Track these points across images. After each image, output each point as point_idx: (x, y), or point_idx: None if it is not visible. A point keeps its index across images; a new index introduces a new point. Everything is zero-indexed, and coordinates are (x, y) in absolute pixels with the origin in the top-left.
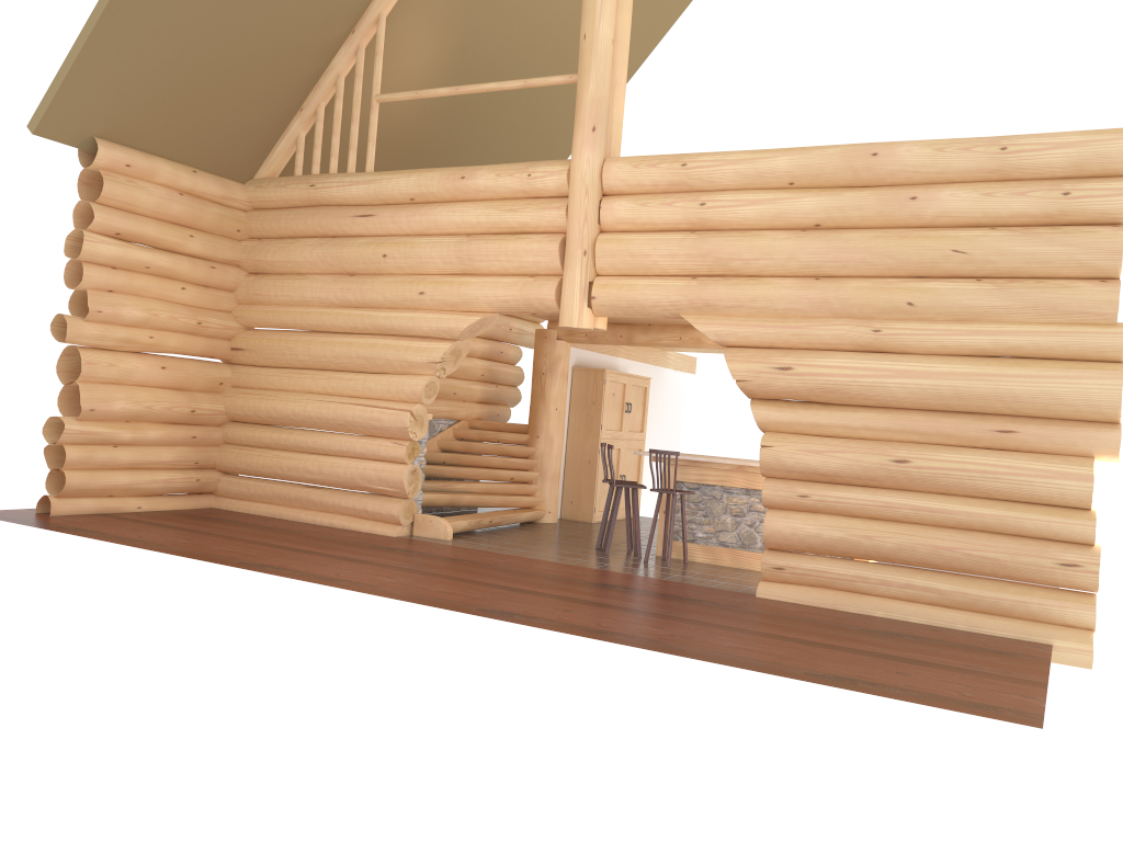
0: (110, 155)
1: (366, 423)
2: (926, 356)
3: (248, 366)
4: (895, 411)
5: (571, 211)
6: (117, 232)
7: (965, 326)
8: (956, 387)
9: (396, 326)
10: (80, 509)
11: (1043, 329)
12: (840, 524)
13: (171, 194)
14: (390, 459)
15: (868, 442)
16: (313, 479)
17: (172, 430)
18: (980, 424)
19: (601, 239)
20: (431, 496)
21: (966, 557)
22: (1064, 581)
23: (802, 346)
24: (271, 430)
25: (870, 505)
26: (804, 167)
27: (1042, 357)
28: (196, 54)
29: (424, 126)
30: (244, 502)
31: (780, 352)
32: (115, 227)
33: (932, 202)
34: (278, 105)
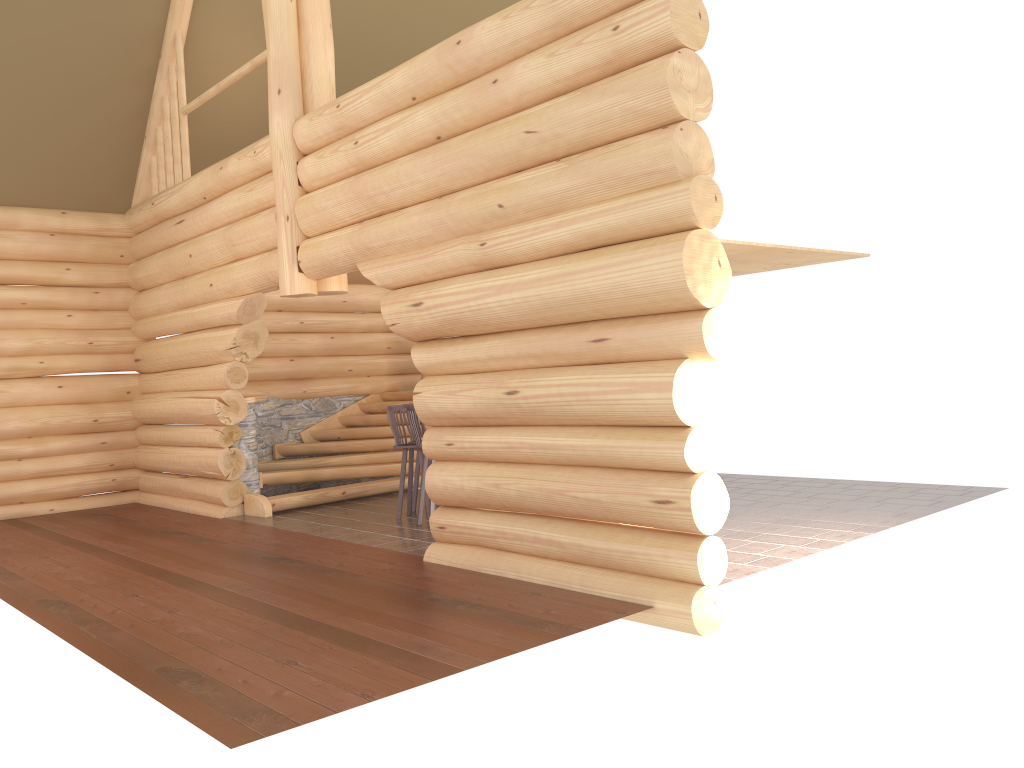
0: None
1: (195, 414)
2: (526, 264)
3: (148, 374)
4: (515, 334)
5: (273, 178)
6: None
7: (551, 219)
8: (541, 295)
9: (204, 319)
10: None
11: (614, 205)
12: (479, 473)
13: (39, 237)
14: (214, 445)
15: (494, 374)
16: (179, 470)
17: (78, 439)
18: (579, 336)
19: (298, 201)
20: (277, 474)
21: (575, 501)
22: (665, 523)
23: (440, 276)
24: (158, 429)
25: (497, 448)
26: (413, 77)
27: (626, 241)
28: (10, 113)
29: None
30: (151, 495)
31: (421, 287)
32: None
33: (509, 80)
34: (119, 139)
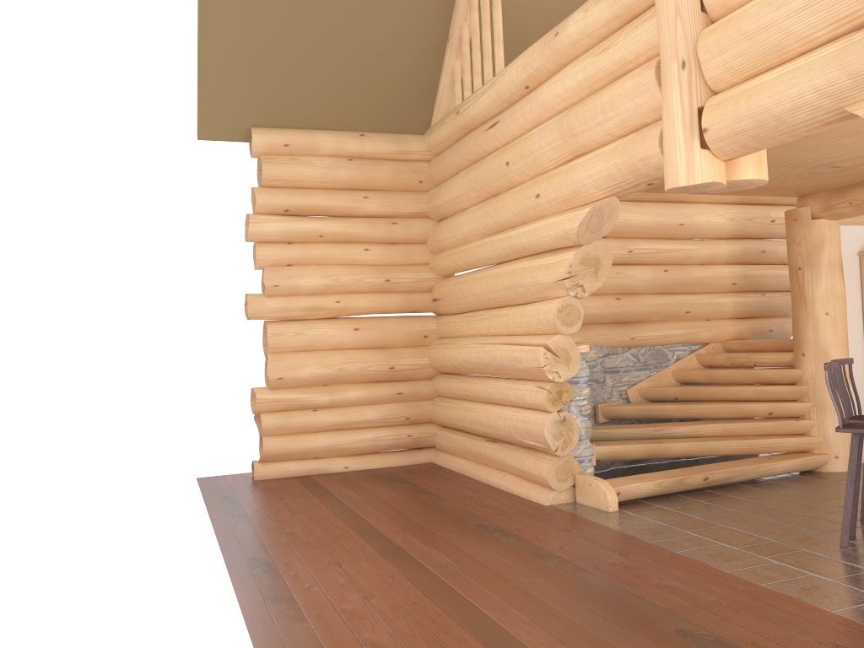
0: (265, 139)
1: (511, 365)
2: None
3: (447, 315)
4: None
5: (657, 9)
6: (285, 209)
7: None
8: None
9: (525, 243)
10: (283, 472)
11: None
12: None
13: (337, 162)
14: (536, 407)
15: None
16: (486, 433)
17: (374, 388)
18: None
19: (704, 33)
20: (614, 448)
21: None
22: None
23: None
24: (459, 380)
25: None
26: None
27: None
28: (308, 17)
29: None
30: (450, 457)
31: None
32: (280, 205)
33: None
34: (421, 43)
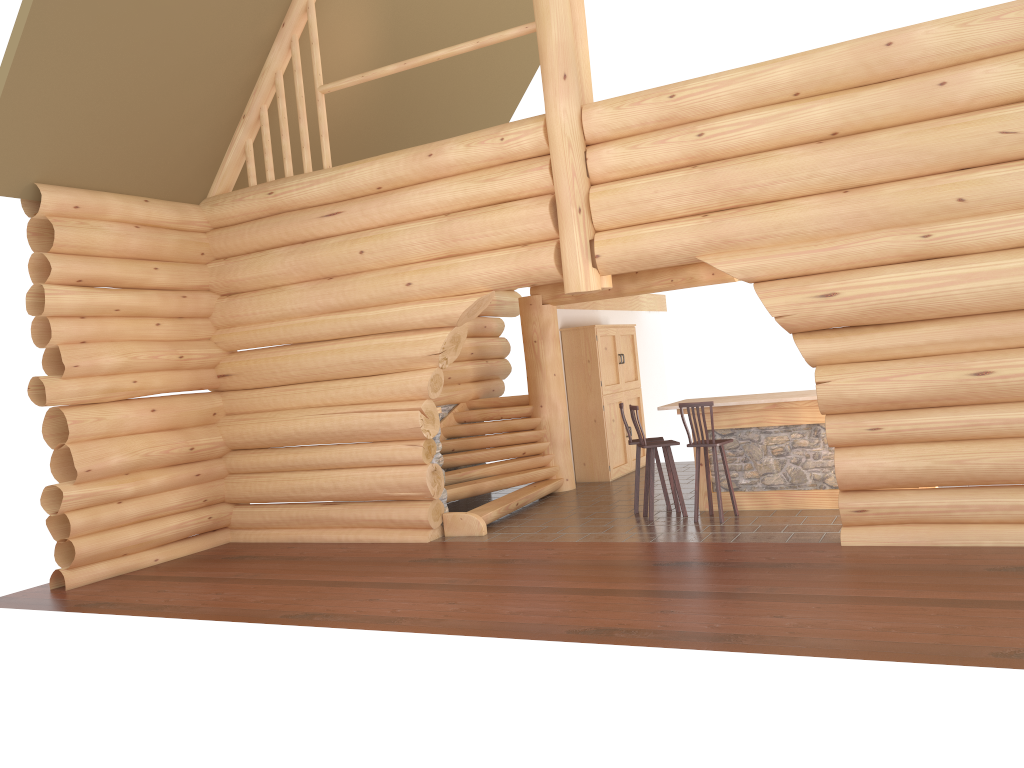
0: (55, 199)
1: (375, 430)
2: (988, 254)
3: (238, 391)
4: (962, 320)
5: (557, 168)
6: (79, 279)
7: None
8: None
9: (387, 323)
10: (96, 576)
11: None
12: (923, 452)
13: (127, 229)
14: (408, 463)
15: (937, 358)
16: (329, 496)
17: (174, 472)
18: None
19: (594, 192)
20: (453, 490)
21: None
22: None
23: (841, 268)
24: (275, 453)
25: (953, 427)
26: (809, 73)
27: None
28: (126, 75)
29: (368, 113)
30: (261, 531)
31: (818, 278)
32: (75, 274)
33: (965, 84)
34: (219, 116)
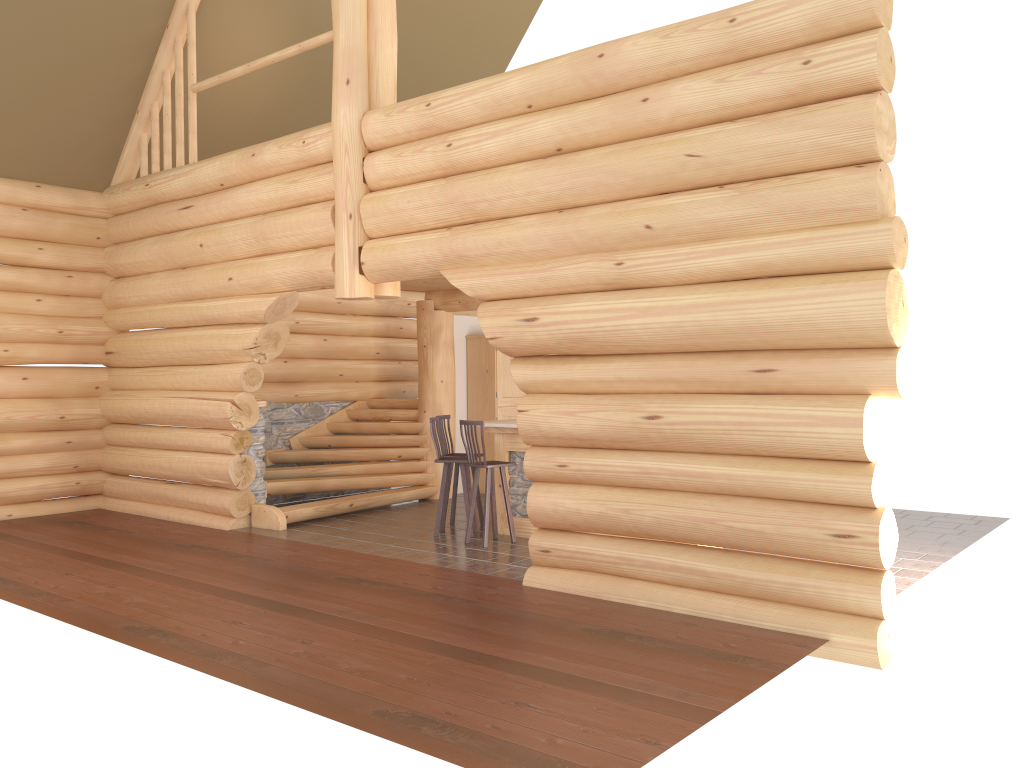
0: None
1: (198, 416)
2: (673, 288)
3: (121, 368)
4: (650, 357)
5: (334, 173)
6: None
7: (710, 245)
8: (701, 322)
9: (215, 315)
10: None
11: (794, 237)
12: (600, 497)
13: (11, 211)
14: (221, 451)
15: (623, 397)
16: (167, 475)
17: (42, 437)
18: (737, 365)
19: (365, 199)
20: (282, 483)
21: (729, 530)
22: (841, 557)
23: (553, 292)
24: (136, 429)
25: (627, 473)
26: (535, 84)
27: (800, 273)
28: None
29: (290, 112)
30: (122, 501)
31: (530, 301)
32: None
33: (664, 101)
34: (110, 111)
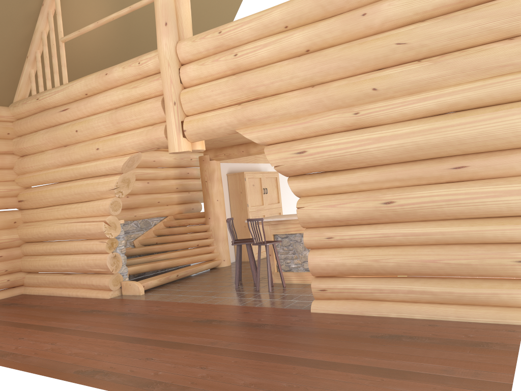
0: None
1: (83, 232)
2: (393, 124)
3: (29, 209)
4: (380, 167)
5: (162, 78)
6: None
7: (416, 96)
8: (416, 142)
9: (89, 171)
10: None
11: (472, 86)
12: (357, 254)
13: None
14: (100, 252)
15: (365, 193)
16: (65, 270)
17: None
18: (440, 166)
19: (183, 92)
20: (136, 267)
21: (447, 265)
22: None
23: (312, 135)
24: (42, 244)
25: (374, 238)
26: (290, 13)
27: (476, 107)
28: None
29: (115, 55)
30: (37, 288)
31: (298, 142)
32: None
33: (377, 13)
34: (10, 57)
